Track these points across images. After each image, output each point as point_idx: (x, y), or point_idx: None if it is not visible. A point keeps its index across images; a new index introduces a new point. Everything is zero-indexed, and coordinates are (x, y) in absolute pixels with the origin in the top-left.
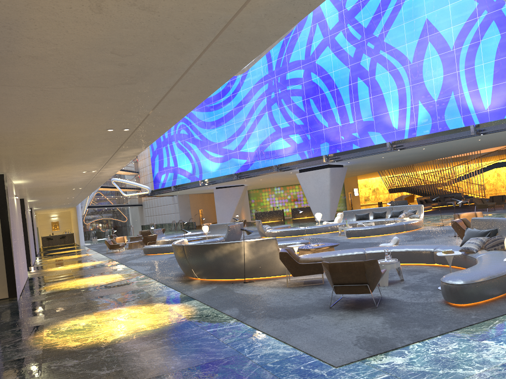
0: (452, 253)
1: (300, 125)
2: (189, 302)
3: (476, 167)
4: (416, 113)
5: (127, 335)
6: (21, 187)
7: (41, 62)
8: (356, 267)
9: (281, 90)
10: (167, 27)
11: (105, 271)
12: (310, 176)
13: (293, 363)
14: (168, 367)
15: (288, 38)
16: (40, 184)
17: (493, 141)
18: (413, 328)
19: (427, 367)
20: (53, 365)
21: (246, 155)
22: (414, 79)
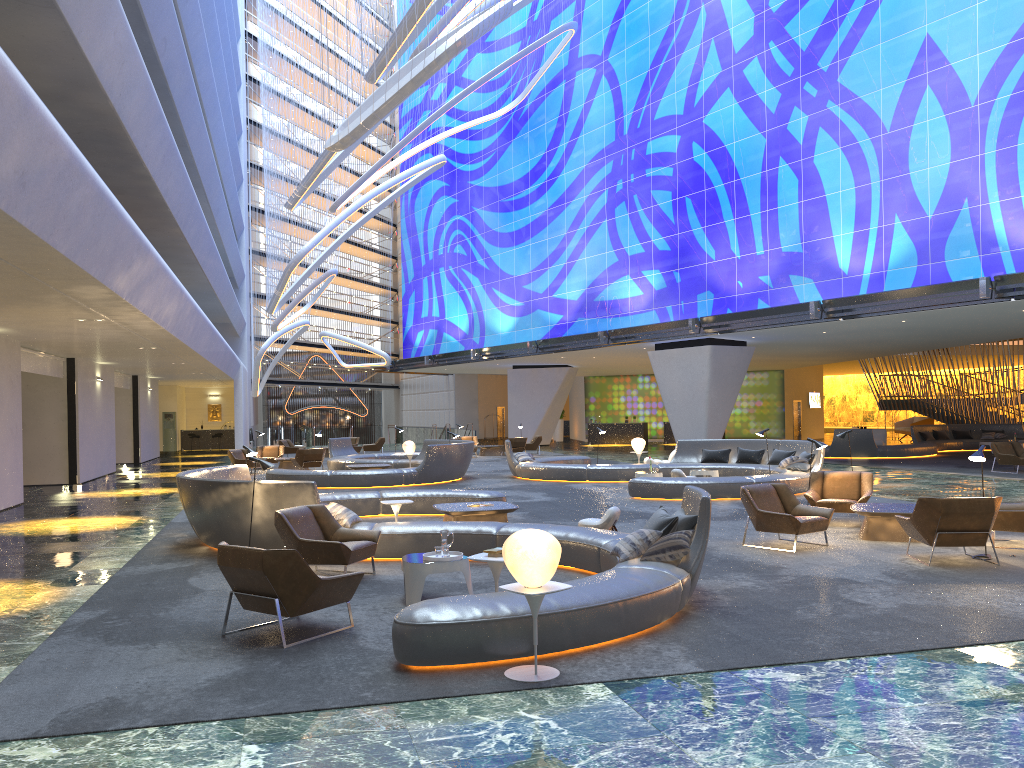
0: (495, 557)
1: (664, 252)
2: (84, 588)
3: None
4: (888, 242)
5: None
6: (16, 338)
7: None
8: (252, 560)
9: (636, 175)
10: None
11: (138, 509)
12: (672, 359)
13: None
14: None
15: (657, 69)
16: (47, 336)
17: None
18: (220, 699)
19: None
20: None
21: (562, 306)
22: (891, 166)
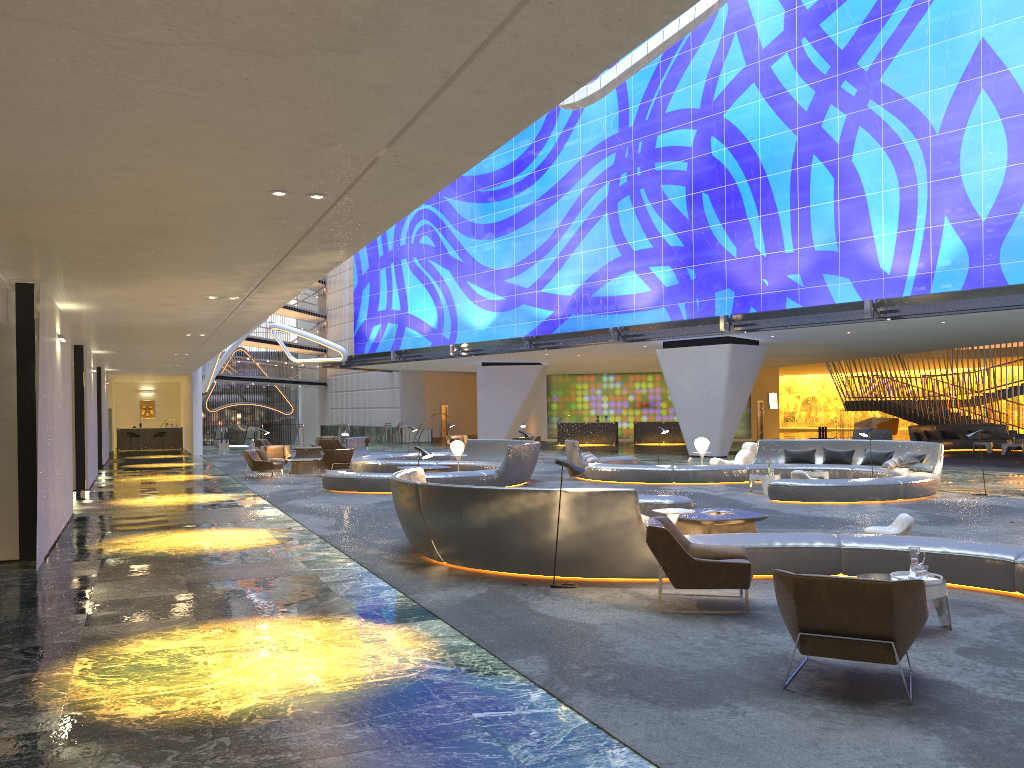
0: None
1: (676, 248)
2: (426, 625)
3: None
4: (936, 244)
5: (273, 703)
6: (75, 319)
7: None
8: (867, 594)
9: (643, 169)
10: None
11: (238, 520)
12: (685, 358)
13: None
14: None
15: (669, 61)
16: (117, 317)
17: None
18: None
19: None
20: None
21: (553, 301)
22: (940, 168)
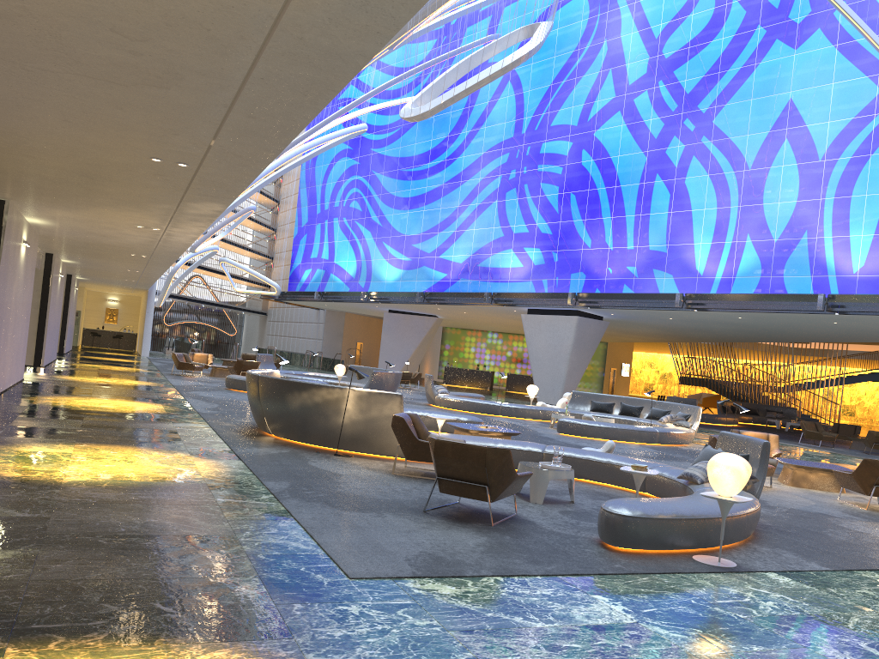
0: (643, 471)
1: (546, 235)
2: (229, 461)
3: (835, 372)
4: (739, 255)
5: (97, 481)
6: (42, 231)
7: (8, 23)
8: (473, 454)
9: (529, 168)
10: (183, 8)
11: (145, 397)
12: (543, 323)
13: (296, 562)
14: (116, 528)
15: (559, 85)
16: (74, 234)
17: (860, 331)
18: (513, 560)
19: (477, 606)
20: None
21: (447, 266)
22: (749, 196)
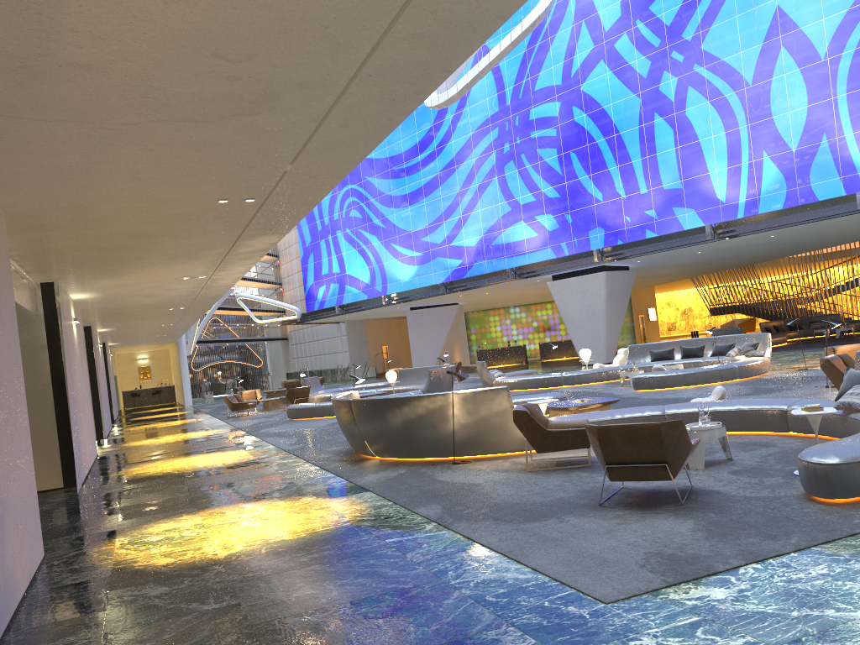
0: (820, 411)
1: (554, 199)
2: (359, 495)
3: None
4: (759, 174)
5: (252, 548)
6: (84, 305)
7: (96, 75)
8: (645, 433)
9: (522, 138)
10: (305, 5)
11: (223, 446)
12: (571, 286)
13: (532, 597)
14: (316, 600)
15: (533, 48)
16: (116, 301)
17: None
18: (746, 540)
19: (770, 606)
20: (127, 594)
21: (461, 252)
22: (756, 113)
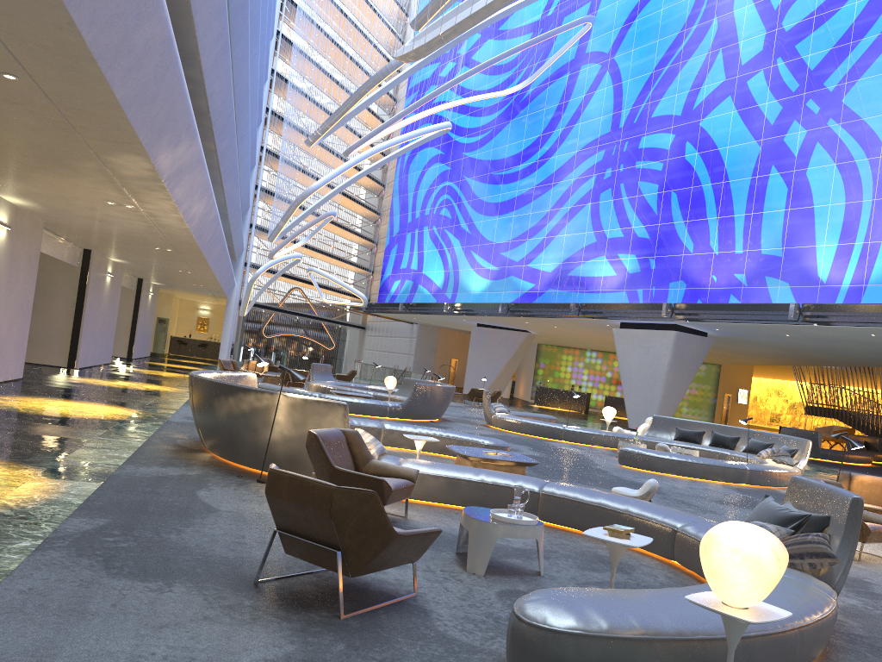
0: (621, 539)
1: (643, 239)
2: (80, 484)
3: None
4: (872, 259)
5: None
6: (41, 216)
7: None
8: (315, 496)
9: (626, 166)
10: None
11: (134, 402)
12: (636, 339)
13: None
14: None
15: (661, 71)
16: (72, 219)
17: None
18: None
19: None
20: None
21: (536, 276)
22: None
